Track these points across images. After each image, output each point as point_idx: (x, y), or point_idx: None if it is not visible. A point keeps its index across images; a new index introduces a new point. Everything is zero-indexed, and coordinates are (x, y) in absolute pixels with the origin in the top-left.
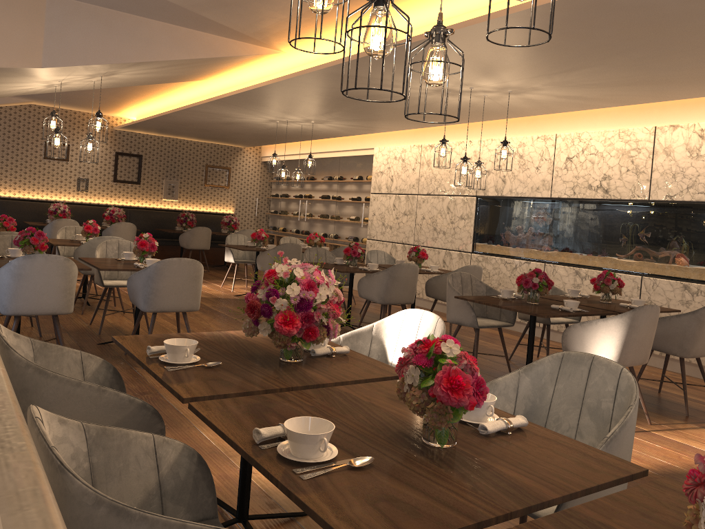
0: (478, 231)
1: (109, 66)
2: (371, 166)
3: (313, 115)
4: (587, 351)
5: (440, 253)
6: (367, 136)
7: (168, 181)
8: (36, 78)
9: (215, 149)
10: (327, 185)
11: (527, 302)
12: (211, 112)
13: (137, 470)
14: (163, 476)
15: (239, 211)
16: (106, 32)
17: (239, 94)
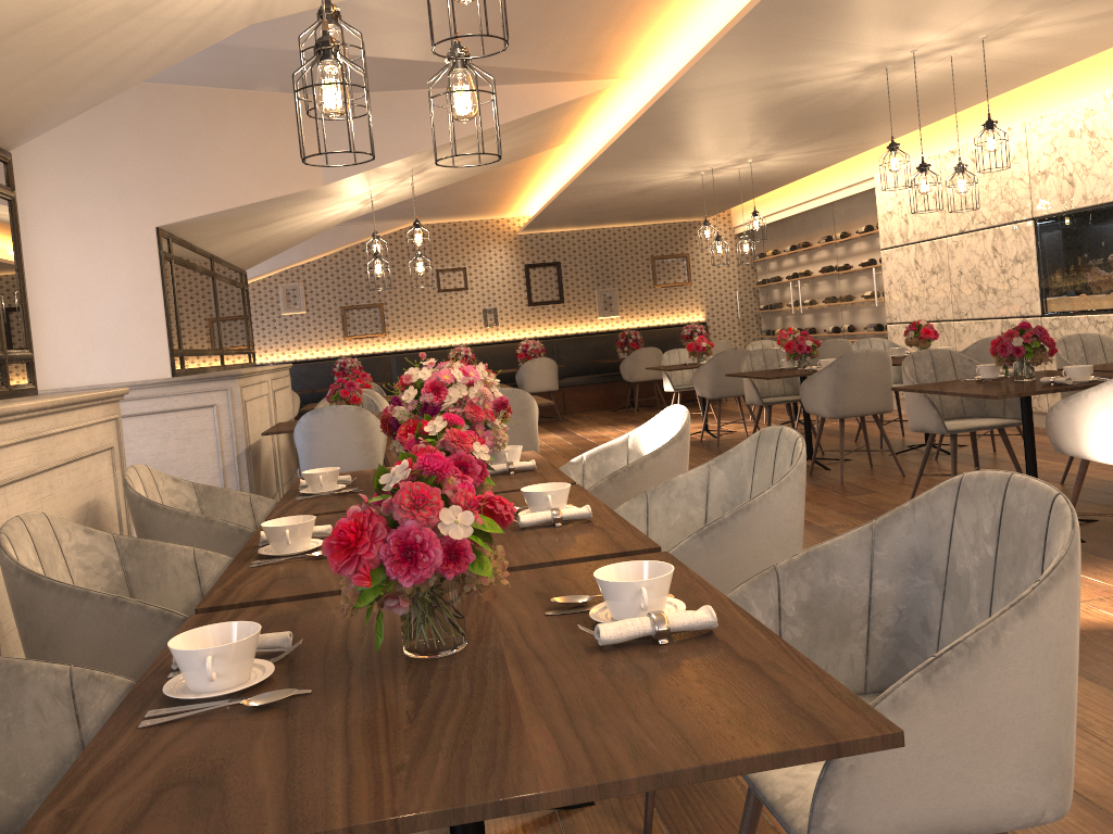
0: (1046, 278)
1: (404, 162)
2: (875, 206)
3: (738, 151)
4: (1084, 445)
5: (993, 325)
6: (862, 159)
7: (601, 291)
8: (334, 197)
9: (660, 231)
10: (822, 251)
11: (1014, 380)
12: (603, 183)
13: (176, 580)
14: (206, 588)
15: (713, 316)
16: (388, 122)
17: (608, 151)
